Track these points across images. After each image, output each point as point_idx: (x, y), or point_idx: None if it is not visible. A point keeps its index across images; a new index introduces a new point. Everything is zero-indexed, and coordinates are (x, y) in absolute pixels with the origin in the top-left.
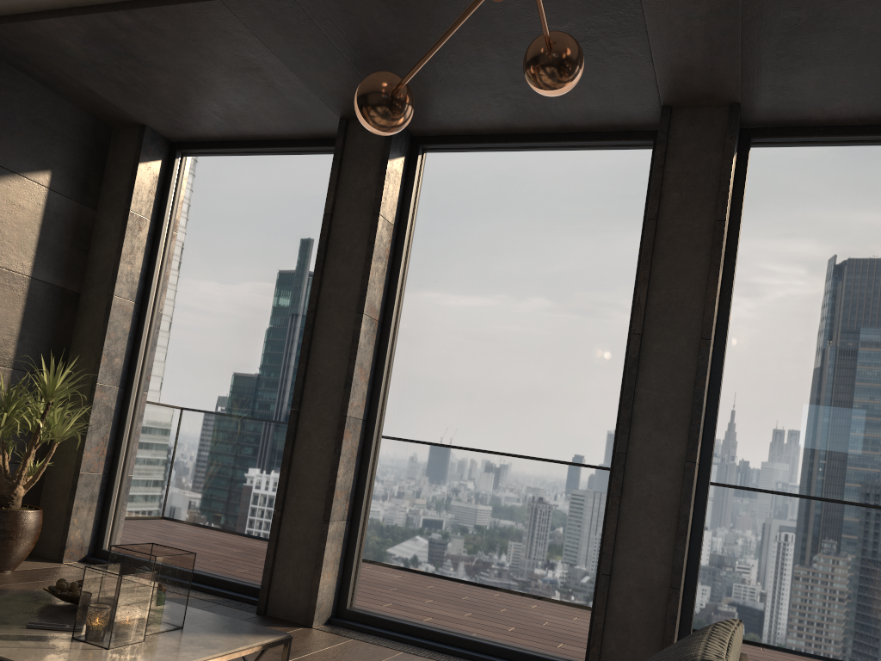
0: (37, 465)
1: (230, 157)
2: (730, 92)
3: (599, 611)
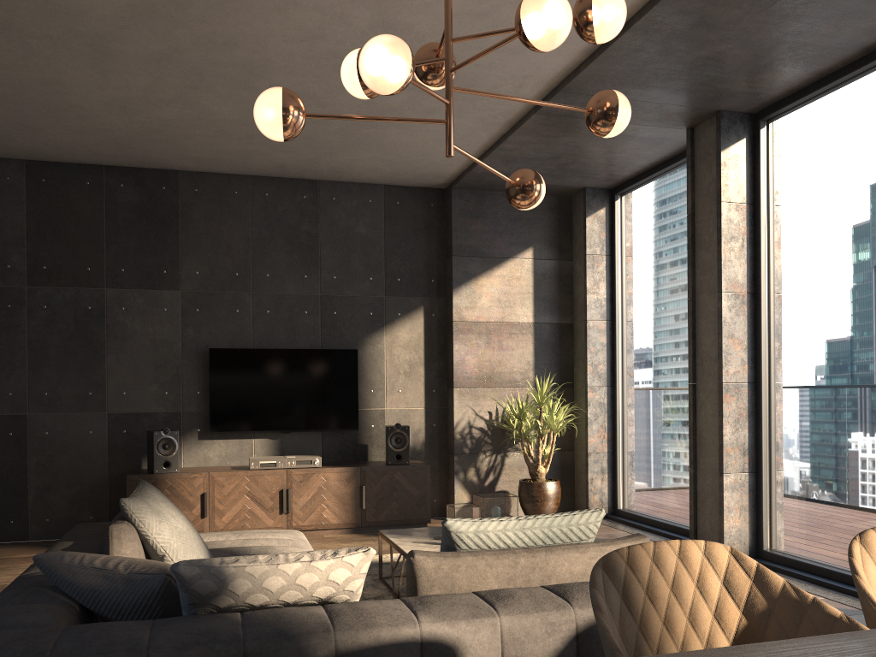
0: (548, 450)
1: (644, 186)
2: None
3: None
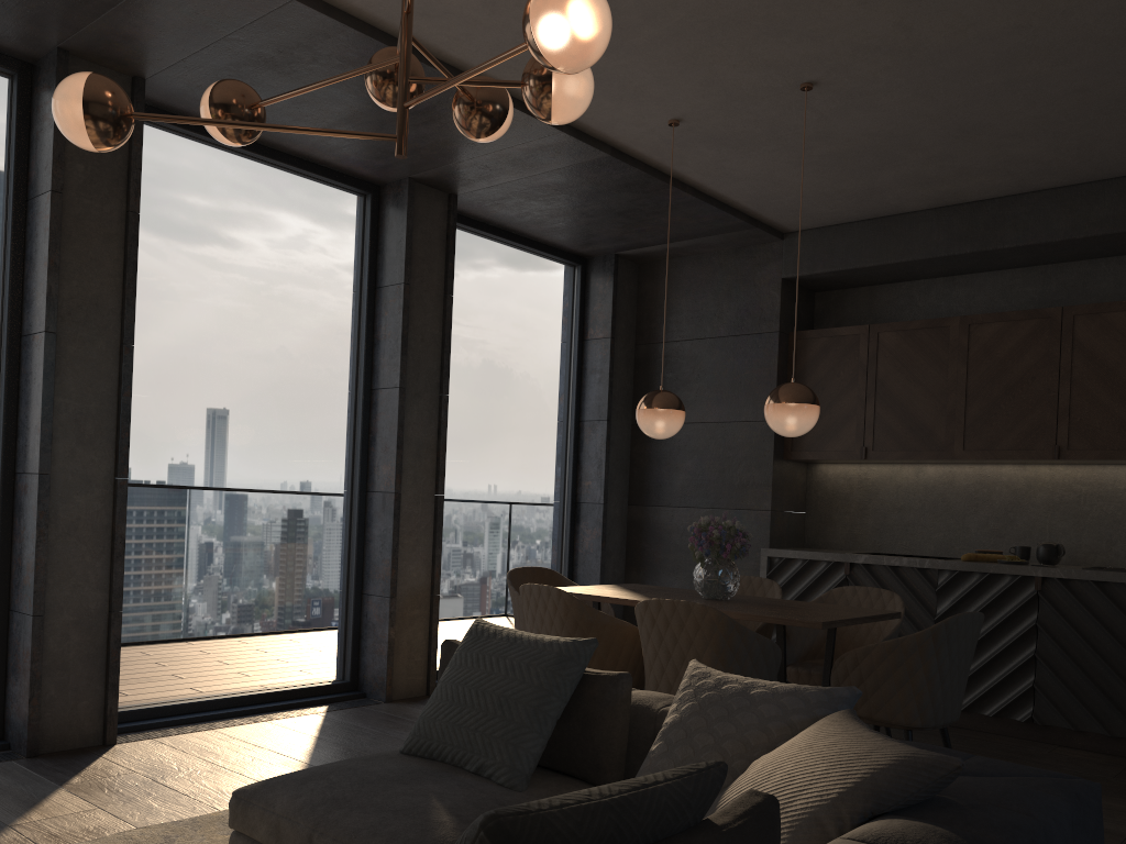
0: None
1: None
2: (147, 69)
3: (36, 658)
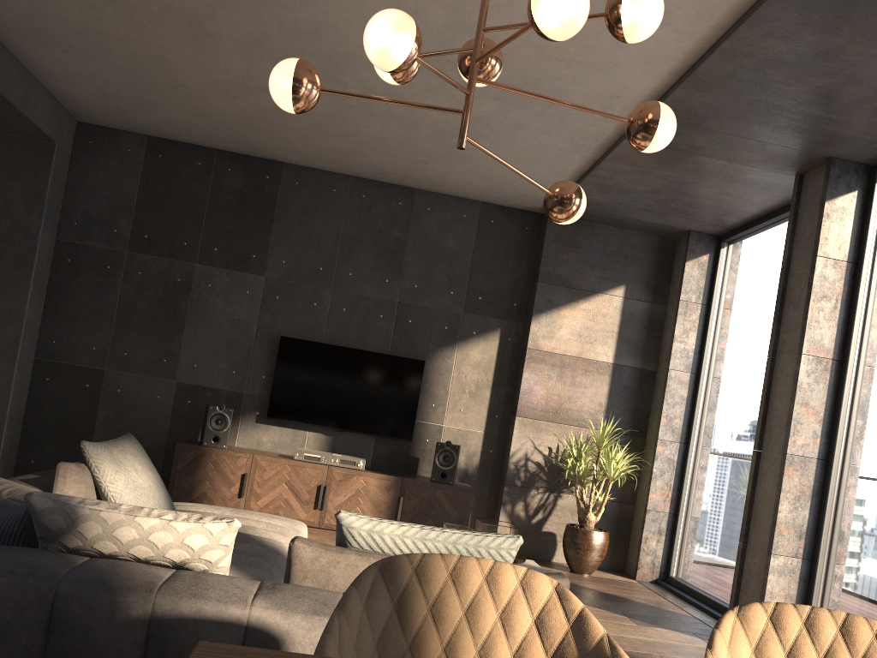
0: (602, 498)
1: (752, 236)
2: None
3: None
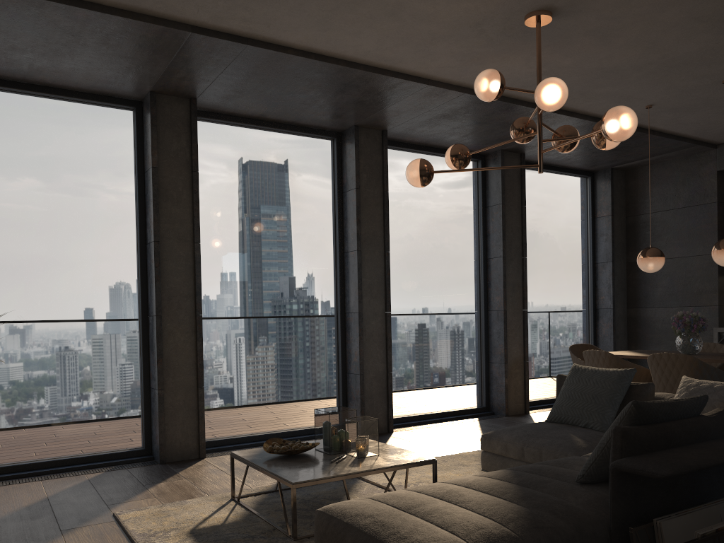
0: None
1: (1, 94)
2: (389, 126)
3: (362, 393)
